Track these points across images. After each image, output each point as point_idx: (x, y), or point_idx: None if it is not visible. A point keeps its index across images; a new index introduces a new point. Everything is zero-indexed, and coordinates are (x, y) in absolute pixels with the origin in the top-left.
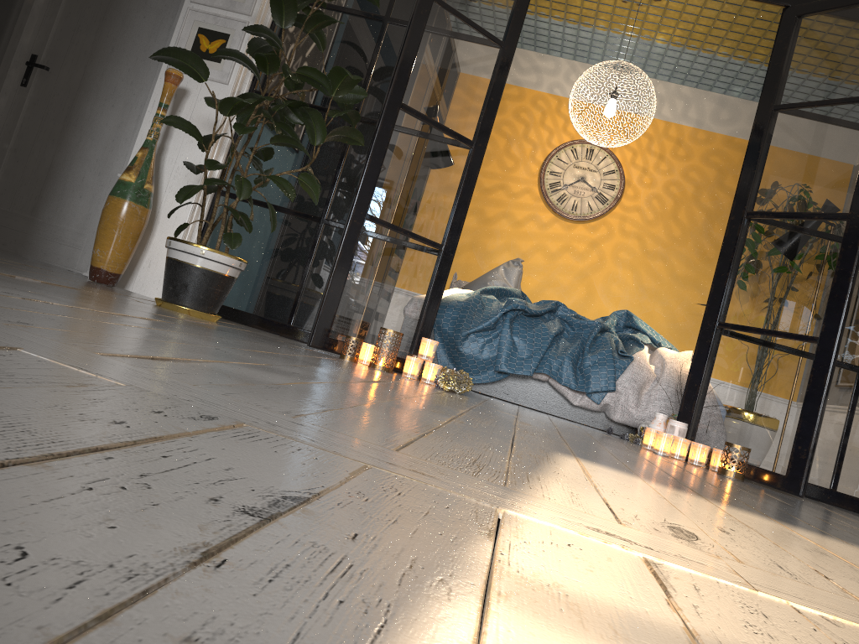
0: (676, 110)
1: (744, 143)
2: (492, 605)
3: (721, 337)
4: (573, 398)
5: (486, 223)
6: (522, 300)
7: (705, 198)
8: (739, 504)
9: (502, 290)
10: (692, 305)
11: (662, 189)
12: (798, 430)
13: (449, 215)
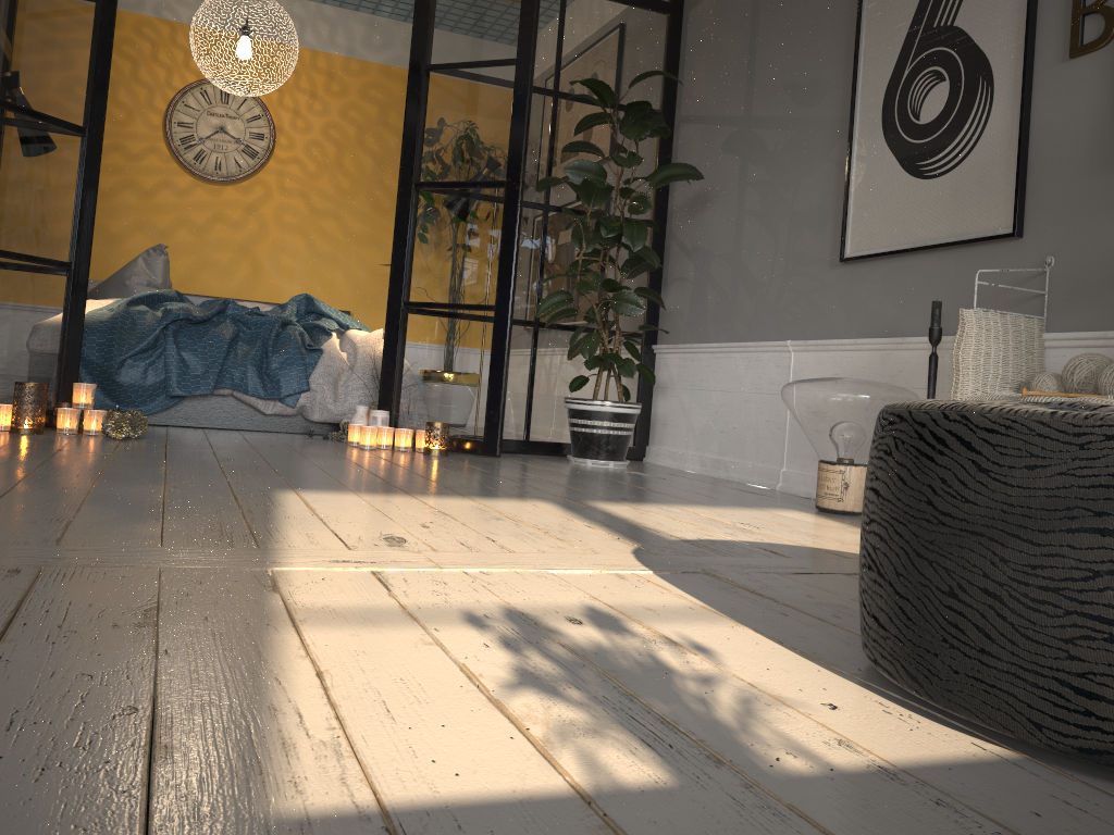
0: (322, 35)
1: (403, 73)
2: (300, 626)
3: (409, 317)
4: (265, 407)
5: (103, 198)
6: (183, 307)
7: (371, 140)
8: (440, 490)
9: (153, 296)
10: (375, 265)
11: (320, 133)
12: (488, 396)
13: (72, 225)
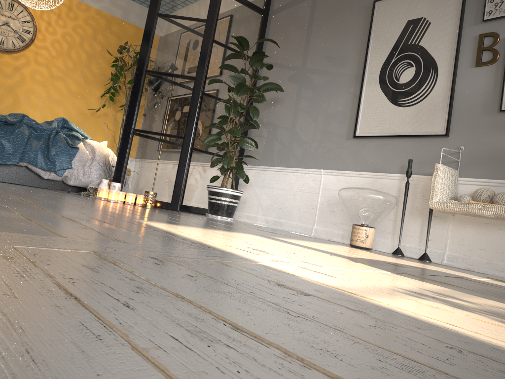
0: None
1: (107, 15)
2: (366, 297)
3: (135, 136)
4: (44, 175)
5: None
6: (3, 115)
7: (87, 45)
8: (201, 226)
9: None
10: (81, 109)
11: (61, 37)
12: (176, 181)
13: None
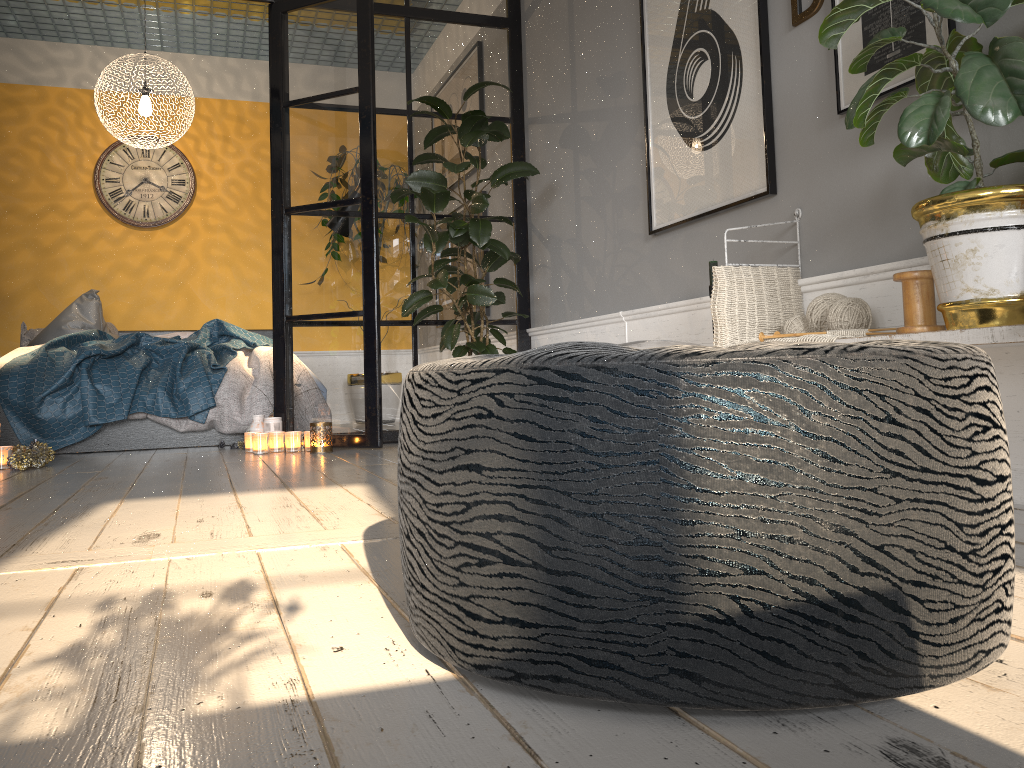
0: (228, 85)
1: None
2: None
3: (292, 330)
4: (178, 426)
5: (45, 254)
6: (95, 344)
7: None
8: (272, 485)
9: (73, 337)
10: None
11: (237, 173)
12: (366, 393)
13: None
